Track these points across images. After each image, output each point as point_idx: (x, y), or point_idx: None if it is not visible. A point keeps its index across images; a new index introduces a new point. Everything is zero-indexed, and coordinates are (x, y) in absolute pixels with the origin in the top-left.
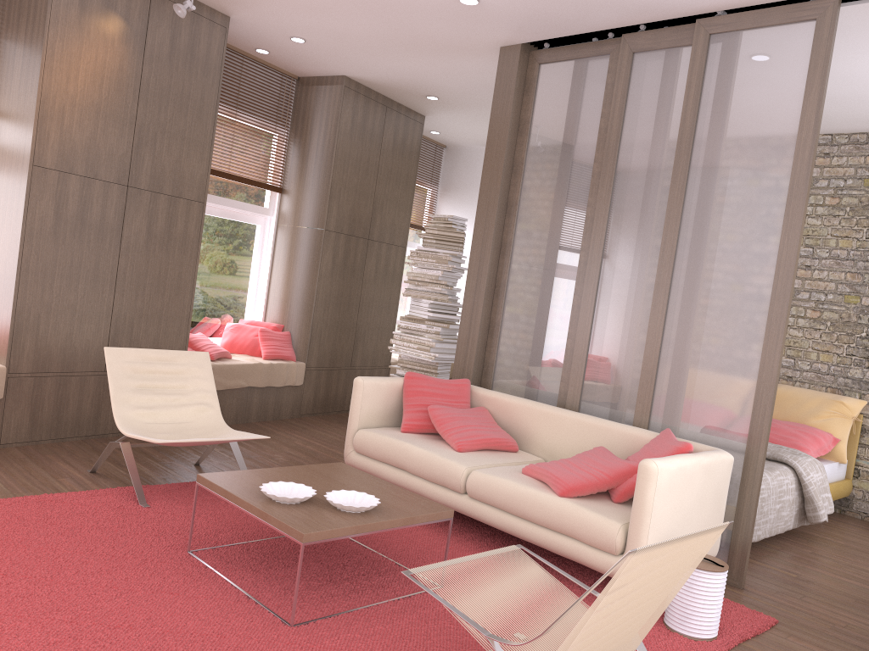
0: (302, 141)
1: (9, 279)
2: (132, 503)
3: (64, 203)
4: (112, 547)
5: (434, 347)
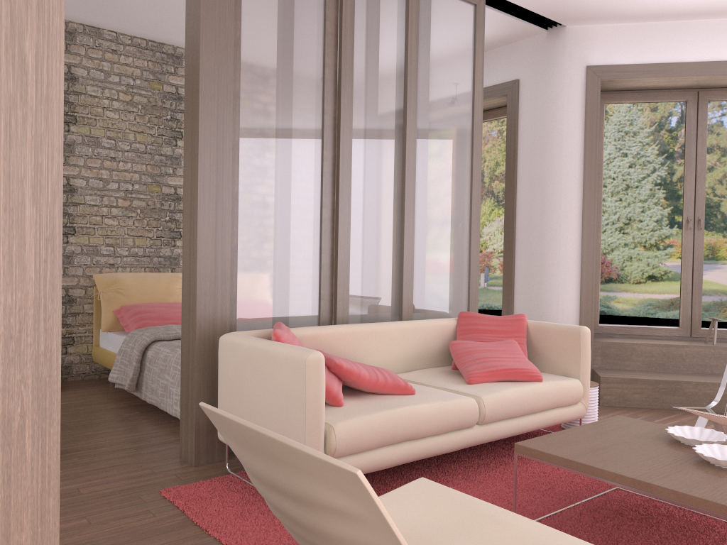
0: None
1: None
2: None
3: None
4: None
5: None
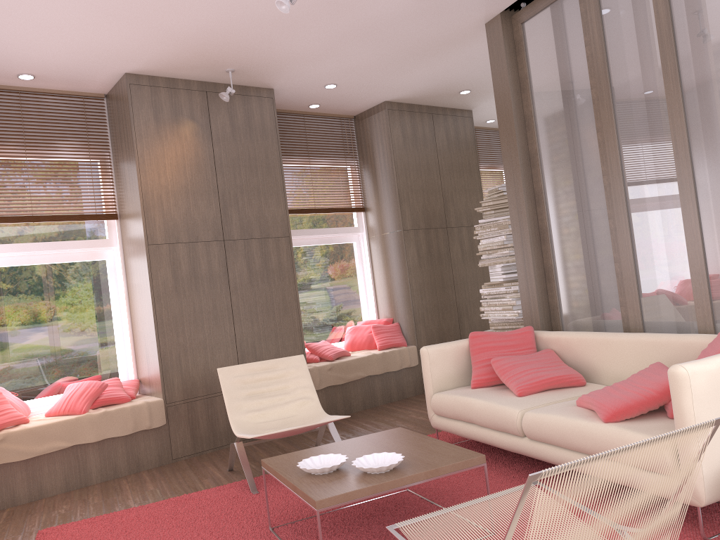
0: (369, 165)
1: (152, 332)
2: (246, 492)
3: (178, 266)
4: (211, 532)
5: (517, 305)
